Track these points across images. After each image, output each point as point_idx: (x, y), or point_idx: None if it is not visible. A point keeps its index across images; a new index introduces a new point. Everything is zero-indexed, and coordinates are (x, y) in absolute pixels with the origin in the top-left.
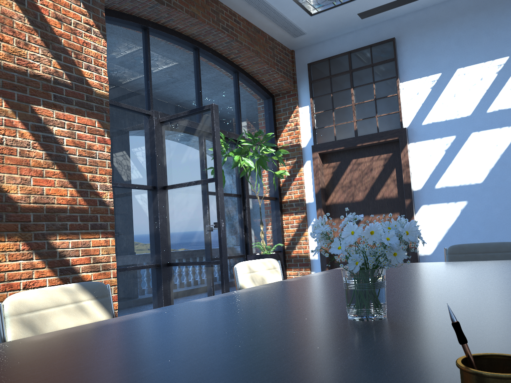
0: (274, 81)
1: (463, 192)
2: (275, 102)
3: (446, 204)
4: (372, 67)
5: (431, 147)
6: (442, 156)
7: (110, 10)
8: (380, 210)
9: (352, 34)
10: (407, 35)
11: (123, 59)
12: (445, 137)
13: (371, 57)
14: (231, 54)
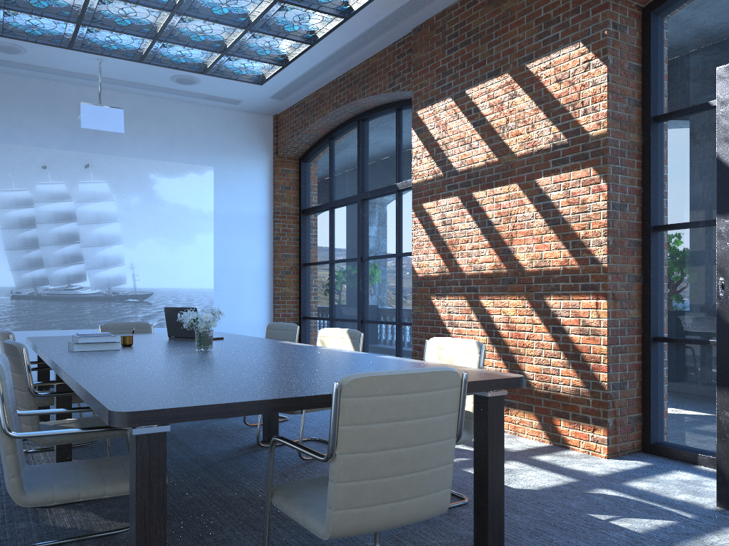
0: None
1: None
2: None
3: None
4: None
5: None
6: None
7: None
8: None
9: None
10: None
11: (726, 26)
12: None
13: None
14: None
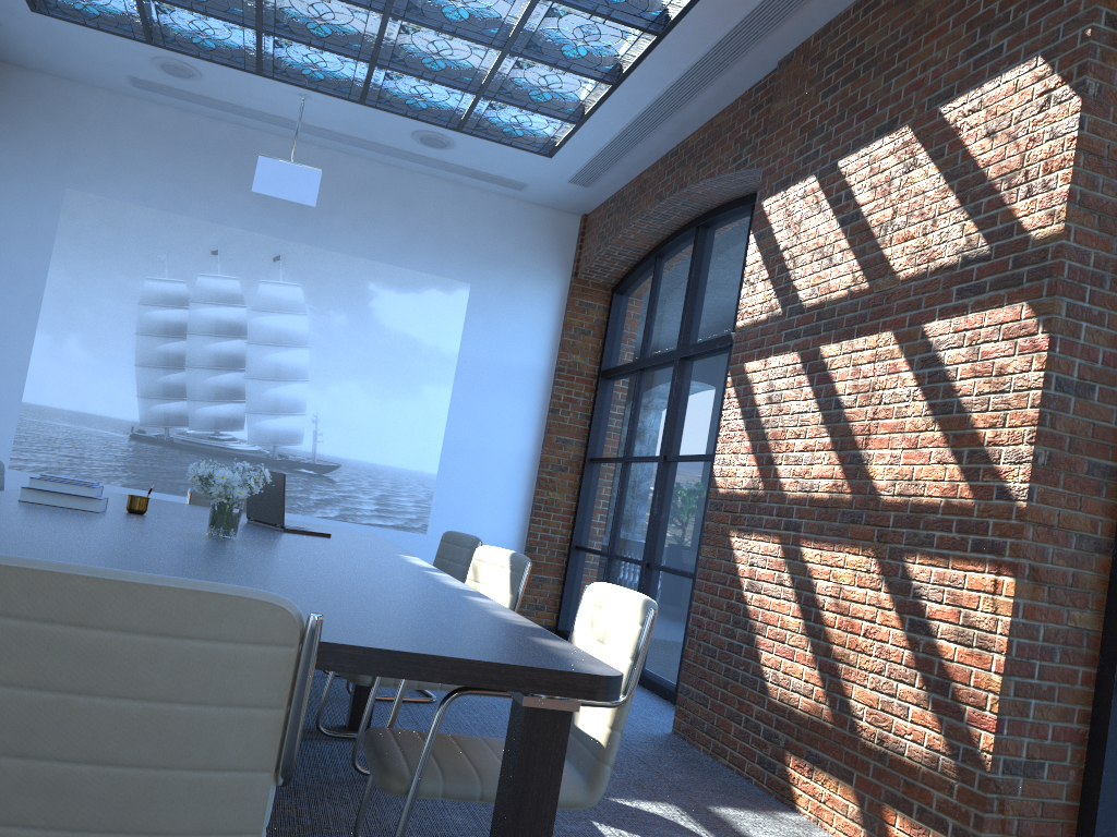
0: None
1: None
2: None
3: None
4: None
5: None
6: None
7: None
8: None
9: None
10: None
11: None
12: None
13: None
14: None
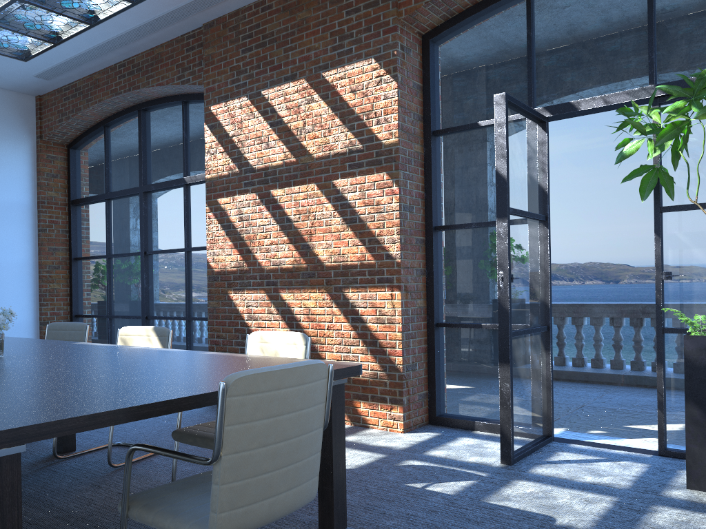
0: None
1: None
2: None
3: None
4: None
5: None
6: None
7: (461, 14)
8: None
9: None
10: None
11: (490, 60)
12: None
13: None
14: None
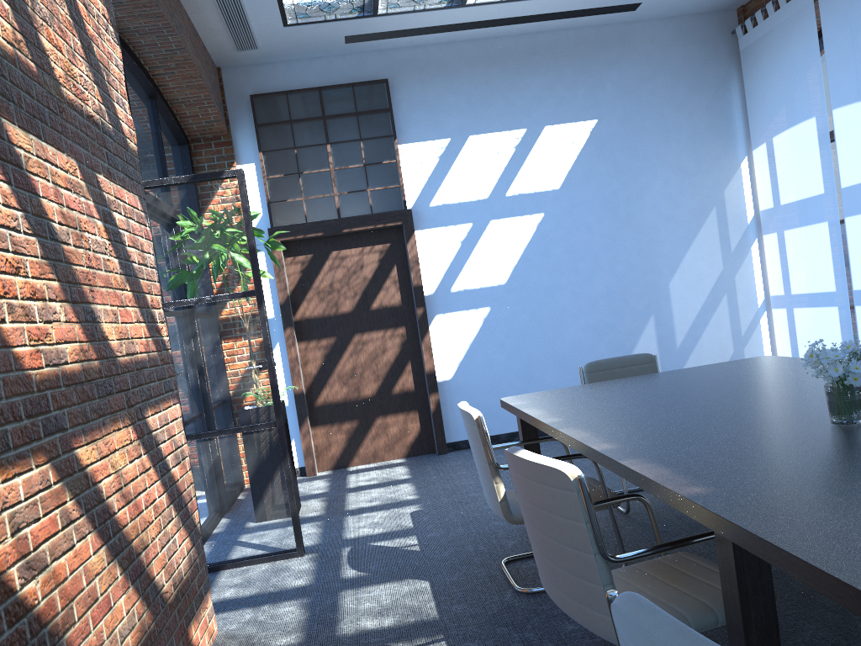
0: (203, 118)
1: (485, 296)
2: (193, 152)
3: (466, 312)
4: (357, 117)
5: (443, 238)
6: (457, 249)
7: None
8: (378, 324)
9: (321, 61)
10: (403, 79)
11: None
12: (460, 224)
13: (355, 101)
14: (161, 67)
